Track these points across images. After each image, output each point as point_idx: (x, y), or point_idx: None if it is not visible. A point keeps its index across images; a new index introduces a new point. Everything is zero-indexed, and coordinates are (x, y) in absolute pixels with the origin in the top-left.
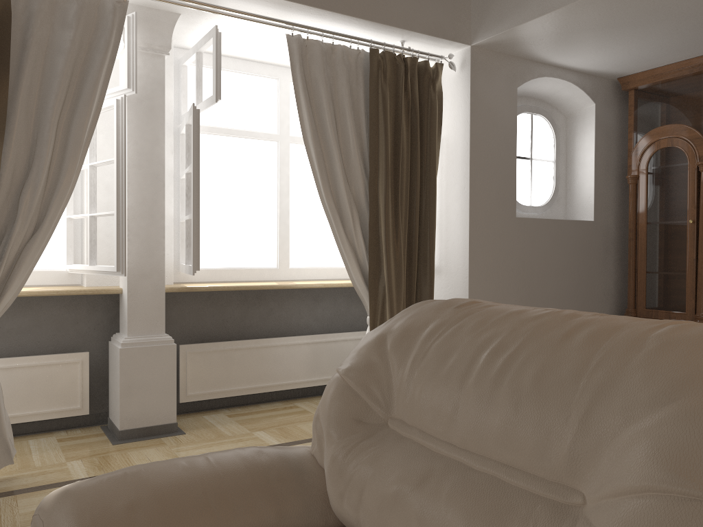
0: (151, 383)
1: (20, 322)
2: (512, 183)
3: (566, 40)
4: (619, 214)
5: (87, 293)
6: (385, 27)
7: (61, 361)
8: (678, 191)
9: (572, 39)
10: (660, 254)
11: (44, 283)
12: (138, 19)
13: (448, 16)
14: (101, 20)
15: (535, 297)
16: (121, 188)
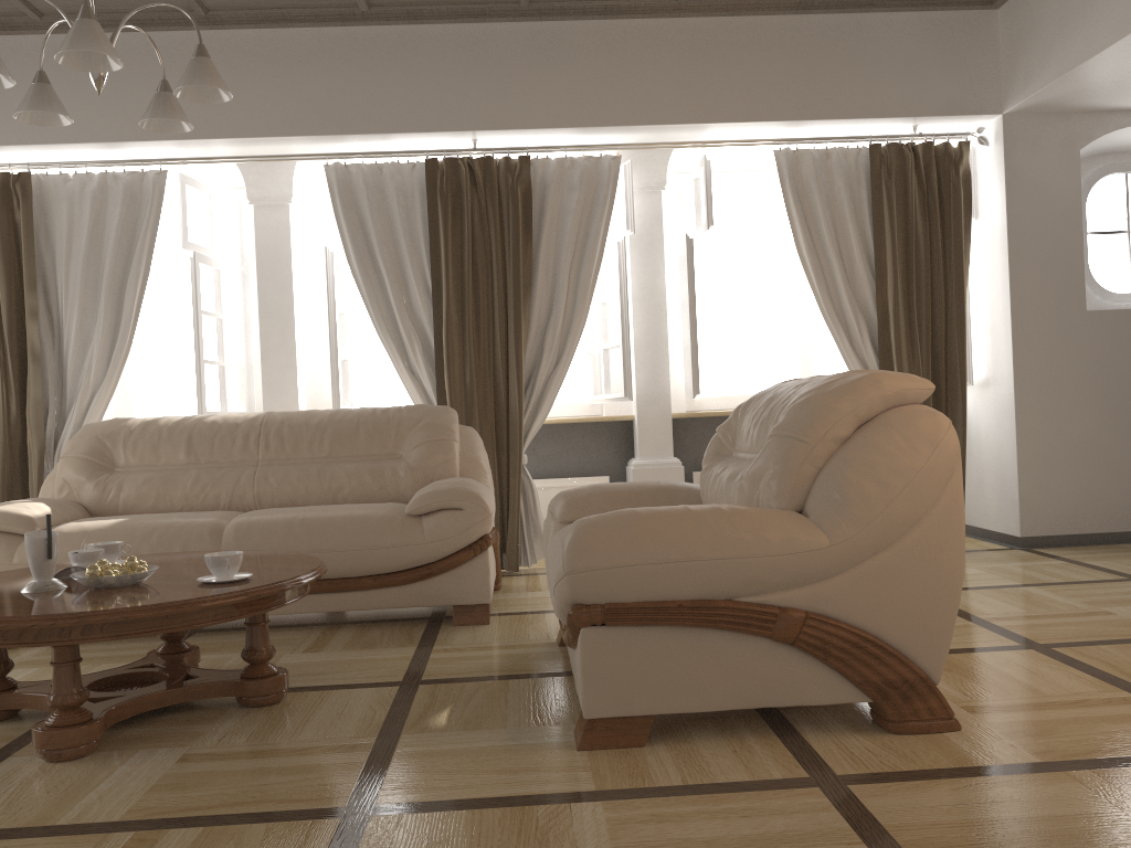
0: None
1: (552, 449)
2: (1077, 269)
3: (1123, 87)
4: None
5: (603, 420)
6: (883, 119)
7: (585, 484)
8: None
9: None
10: None
11: (570, 414)
12: (634, 163)
13: (967, 87)
14: (600, 177)
15: (1125, 410)
16: (624, 321)
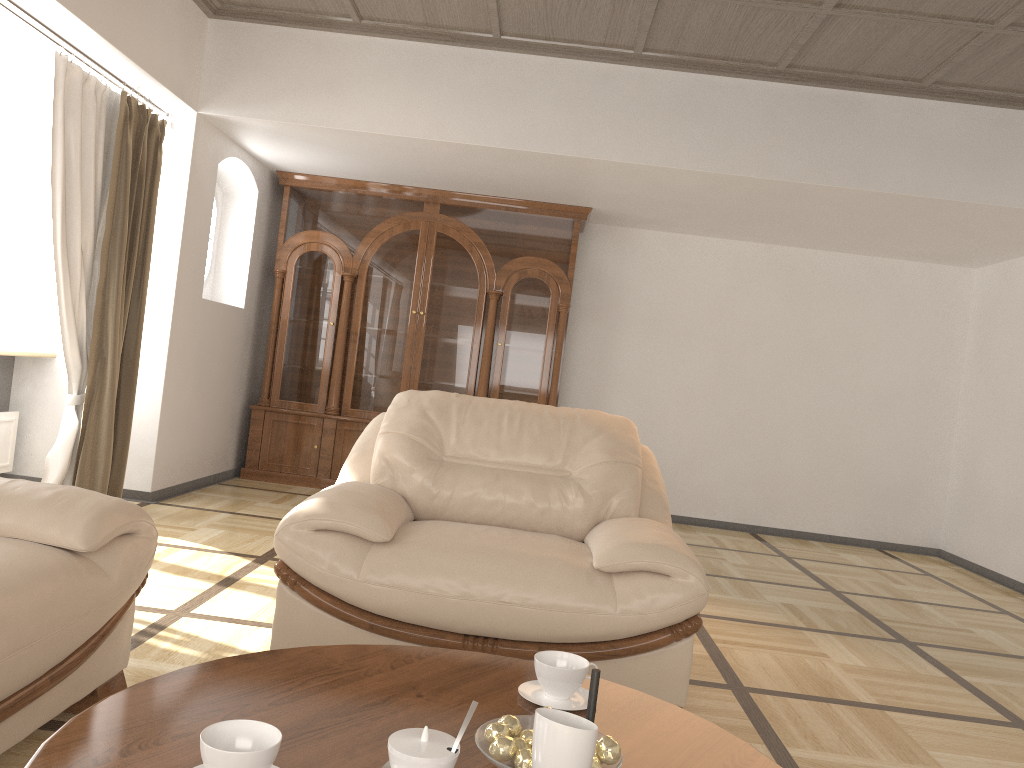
0: None
1: None
2: (204, 262)
3: (282, 139)
4: (258, 304)
5: None
6: (145, 74)
7: None
8: (322, 294)
9: (288, 141)
10: (299, 349)
11: None
12: None
13: (188, 77)
14: None
15: (203, 382)
16: None
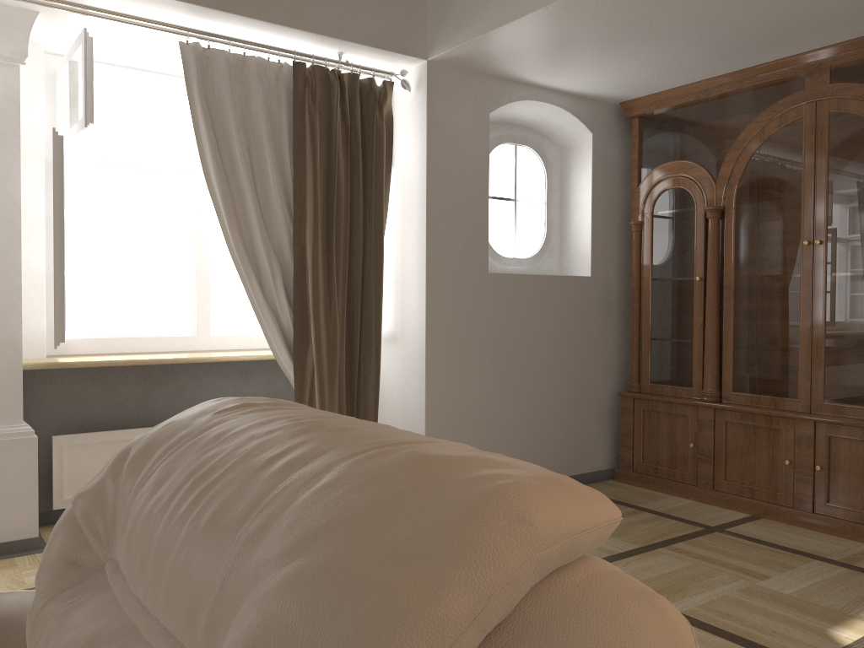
0: (2, 488)
1: None
2: (483, 231)
3: (540, 56)
4: (624, 268)
5: None
6: (311, 35)
7: None
8: (685, 242)
9: (548, 55)
10: (665, 317)
11: None
12: None
13: (396, 23)
14: None
15: (514, 370)
16: None
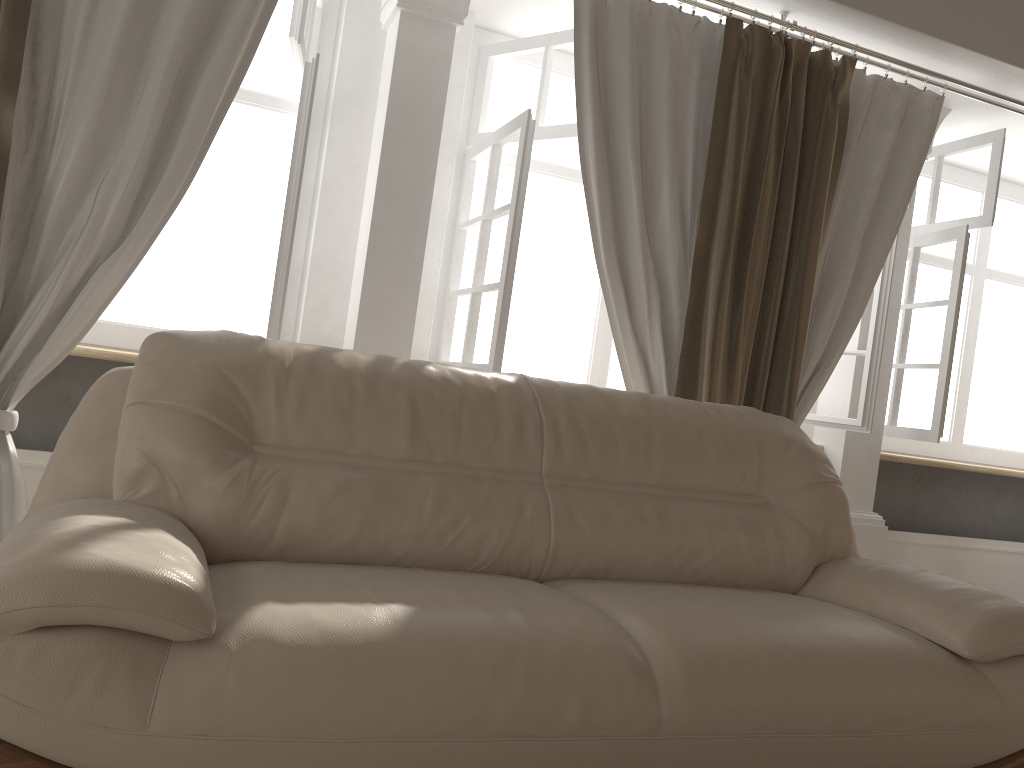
0: None
1: None
2: None
3: None
4: None
5: None
6: None
7: None
8: None
9: None
10: None
11: None
12: None
13: None
14: (913, 119)
15: None
16: (879, 323)
